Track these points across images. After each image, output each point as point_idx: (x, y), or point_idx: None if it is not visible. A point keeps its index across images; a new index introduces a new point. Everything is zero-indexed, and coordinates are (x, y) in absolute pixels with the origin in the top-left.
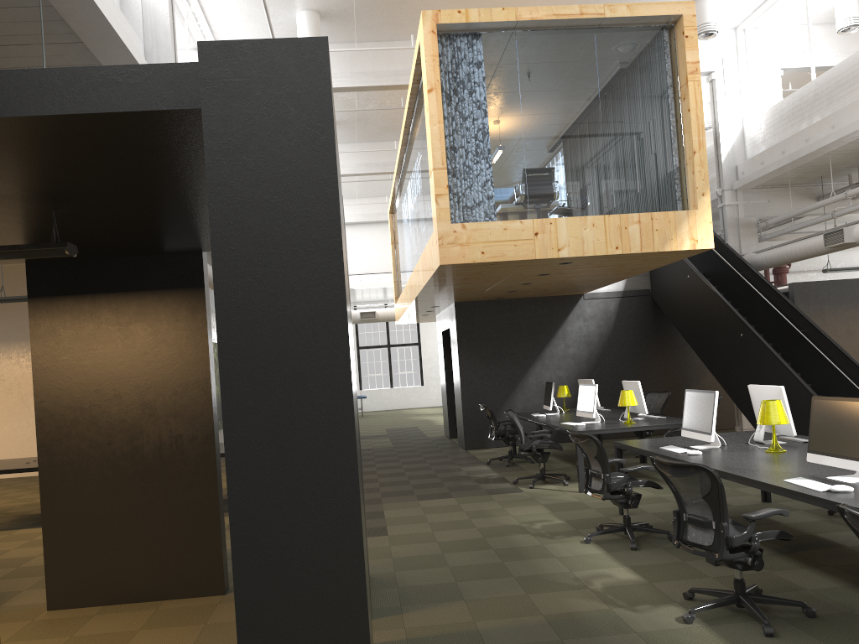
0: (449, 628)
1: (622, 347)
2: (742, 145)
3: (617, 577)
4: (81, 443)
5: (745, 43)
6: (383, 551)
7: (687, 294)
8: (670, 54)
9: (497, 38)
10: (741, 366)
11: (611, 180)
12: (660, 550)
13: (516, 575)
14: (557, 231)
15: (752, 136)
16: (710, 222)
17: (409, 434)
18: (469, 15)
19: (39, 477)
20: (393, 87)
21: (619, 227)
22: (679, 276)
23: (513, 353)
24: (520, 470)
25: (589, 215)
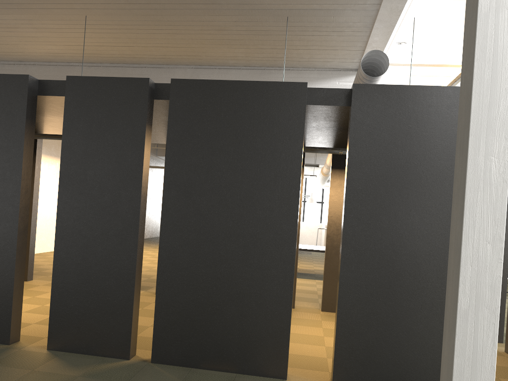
0: None
1: None
2: None
3: None
4: None
5: None
6: None
7: None
8: None
9: None
10: None
11: None
12: None
13: None
14: None
15: None
16: None
17: None
18: None
19: (325, 250)
20: (437, 65)
21: None
22: None
23: None
24: None
25: None
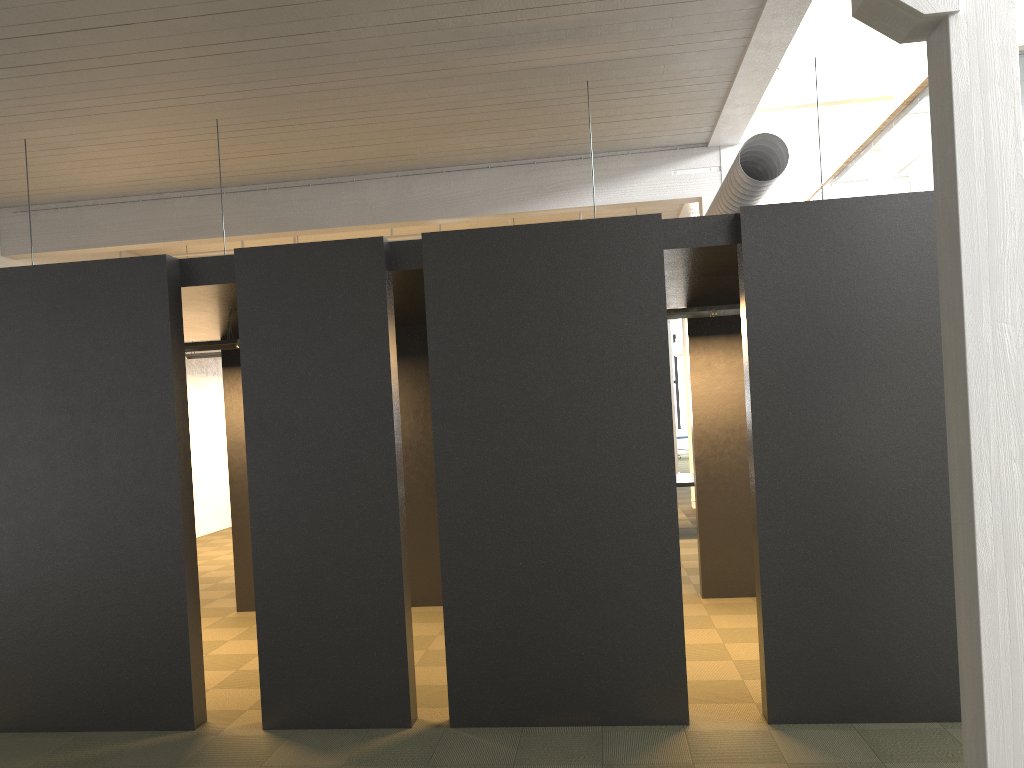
0: None
1: None
2: None
3: None
4: (732, 459)
5: None
6: None
7: None
8: None
9: None
10: None
11: None
12: None
13: None
14: None
15: None
16: None
17: None
18: None
19: (696, 487)
20: (841, 102)
21: None
22: None
23: None
24: None
25: None
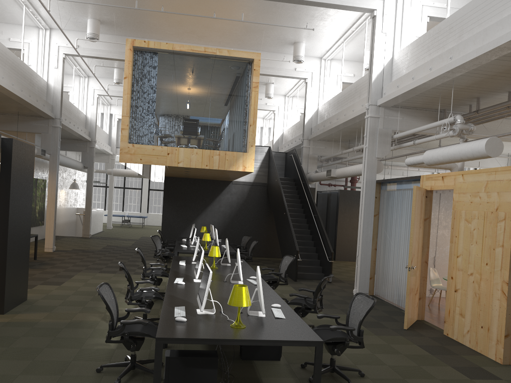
0: (28, 320)
1: (248, 210)
2: (316, 117)
3: (123, 311)
4: None
5: (325, 66)
6: (48, 291)
7: (275, 189)
8: (248, 76)
9: (164, 56)
10: (283, 228)
11: (211, 132)
12: (159, 304)
13: (86, 306)
14: (179, 154)
15: (320, 114)
16: (253, 159)
17: (148, 241)
18: (149, 44)
19: None
20: None
21: (209, 156)
22: (274, 179)
23: (192, 206)
24: (167, 265)
25: (198, 148)
